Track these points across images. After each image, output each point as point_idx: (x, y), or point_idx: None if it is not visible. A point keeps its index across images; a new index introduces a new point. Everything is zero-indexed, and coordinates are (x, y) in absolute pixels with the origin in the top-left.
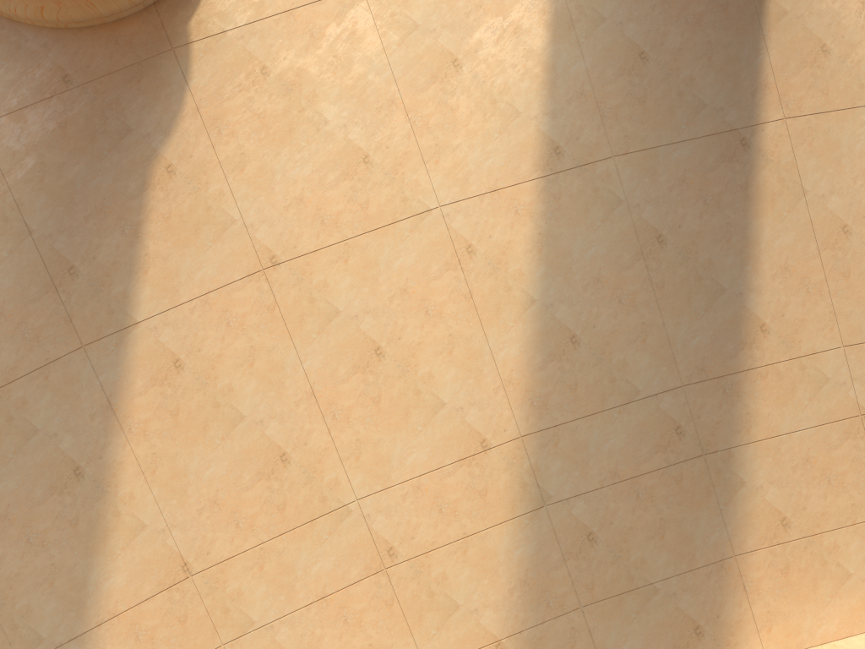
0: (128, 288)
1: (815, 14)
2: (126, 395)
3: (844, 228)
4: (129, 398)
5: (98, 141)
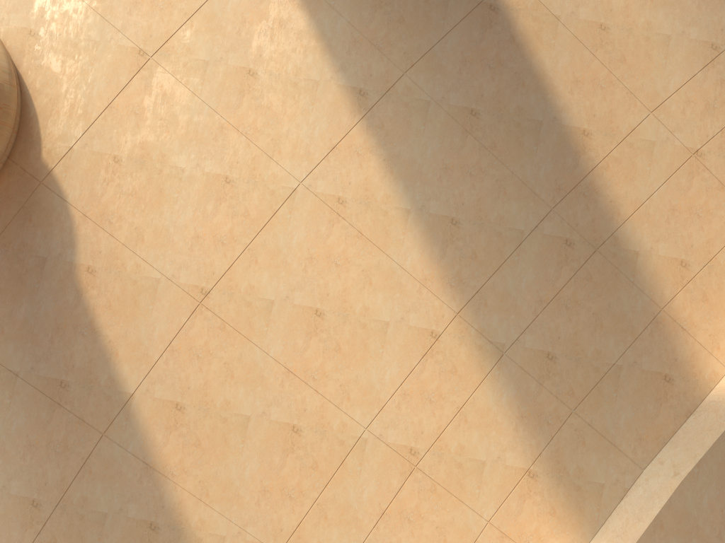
0: (111, 373)
1: None
2: (155, 451)
3: (601, 27)
4: (158, 452)
5: (26, 280)
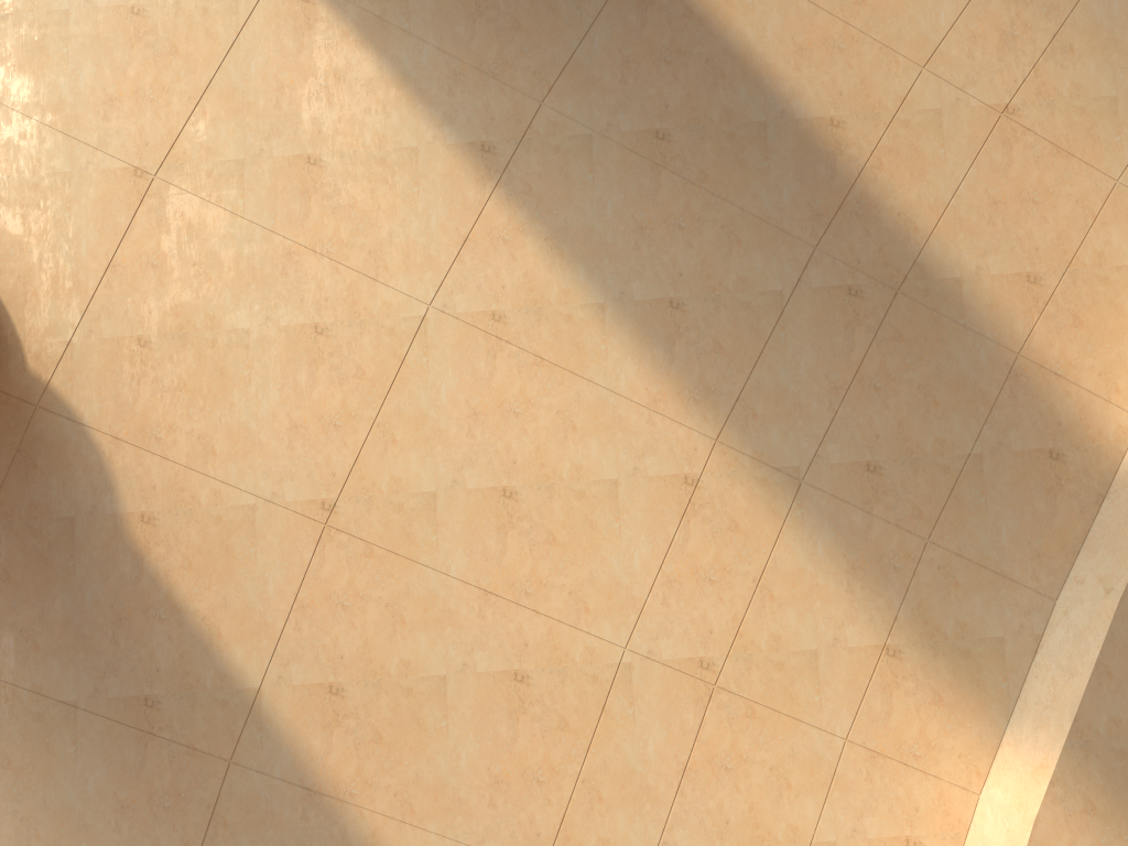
0: (218, 666)
1: None
2: (315, 766)
3: None
4: (321, 766)
5: (53, 559)
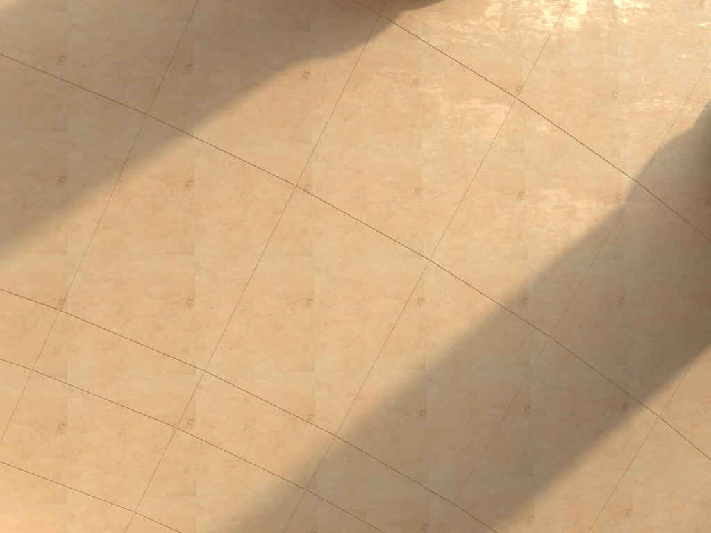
0: (209, 112)
1: None
2: (140, 168)
3: (628, 510)
4: (140, 172)
5: (284, 15)
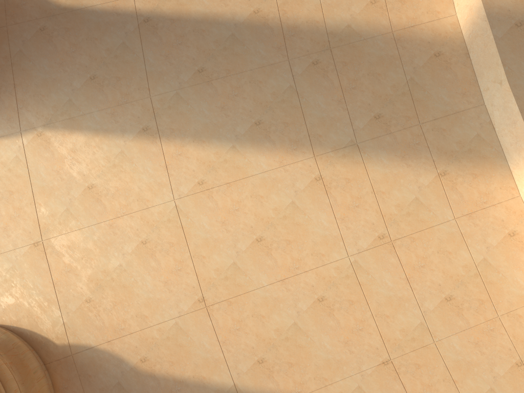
0: (213, 388)
1: None
2: None
3: None
4: (280, 391)
5: None
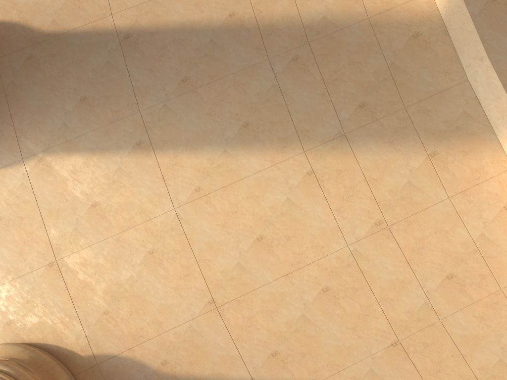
0: None
1: (53, 3)
2: None
3: None
4: None
5: None
